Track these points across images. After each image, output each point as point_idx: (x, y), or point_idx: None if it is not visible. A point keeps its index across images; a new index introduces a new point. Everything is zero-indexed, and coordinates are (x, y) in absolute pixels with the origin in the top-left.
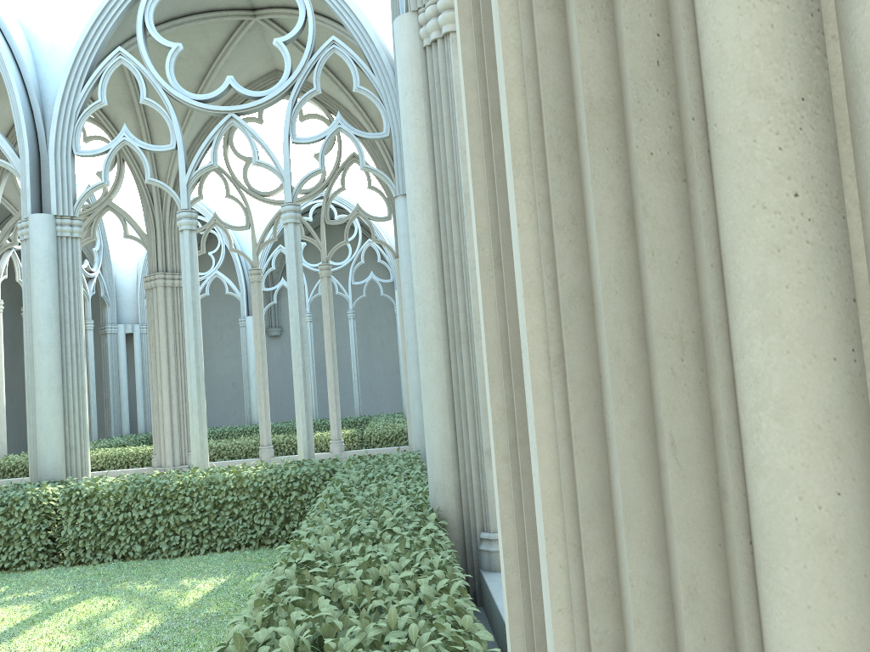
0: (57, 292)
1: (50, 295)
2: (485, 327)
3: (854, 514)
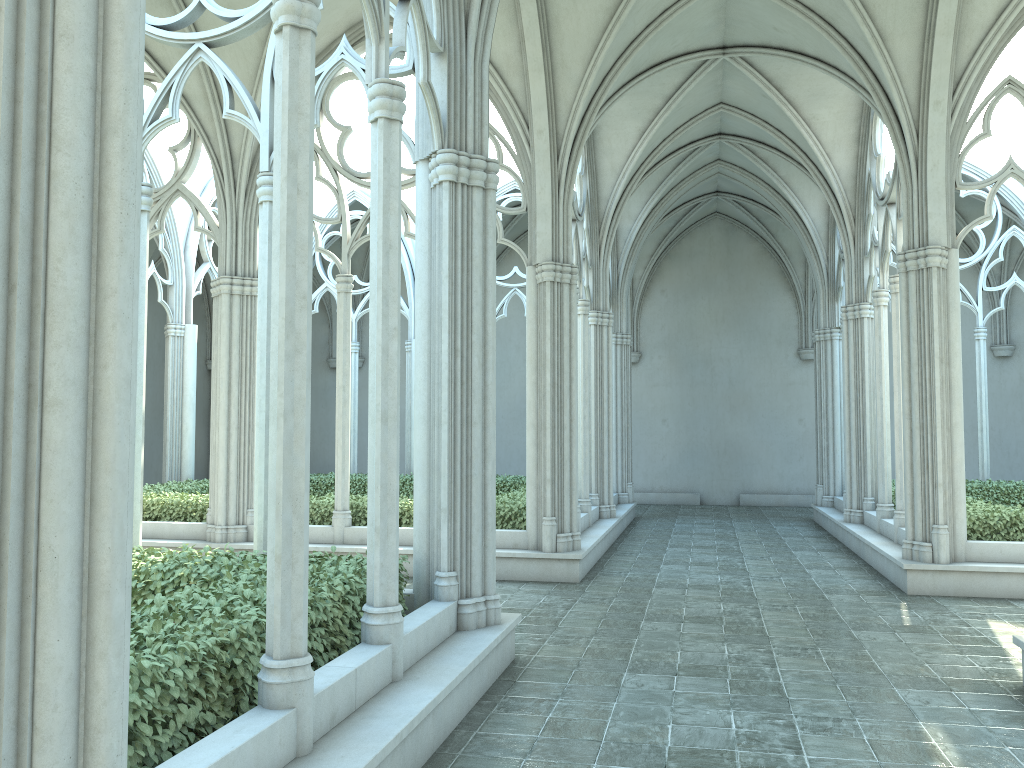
0: None
1: None
2: None
3: None
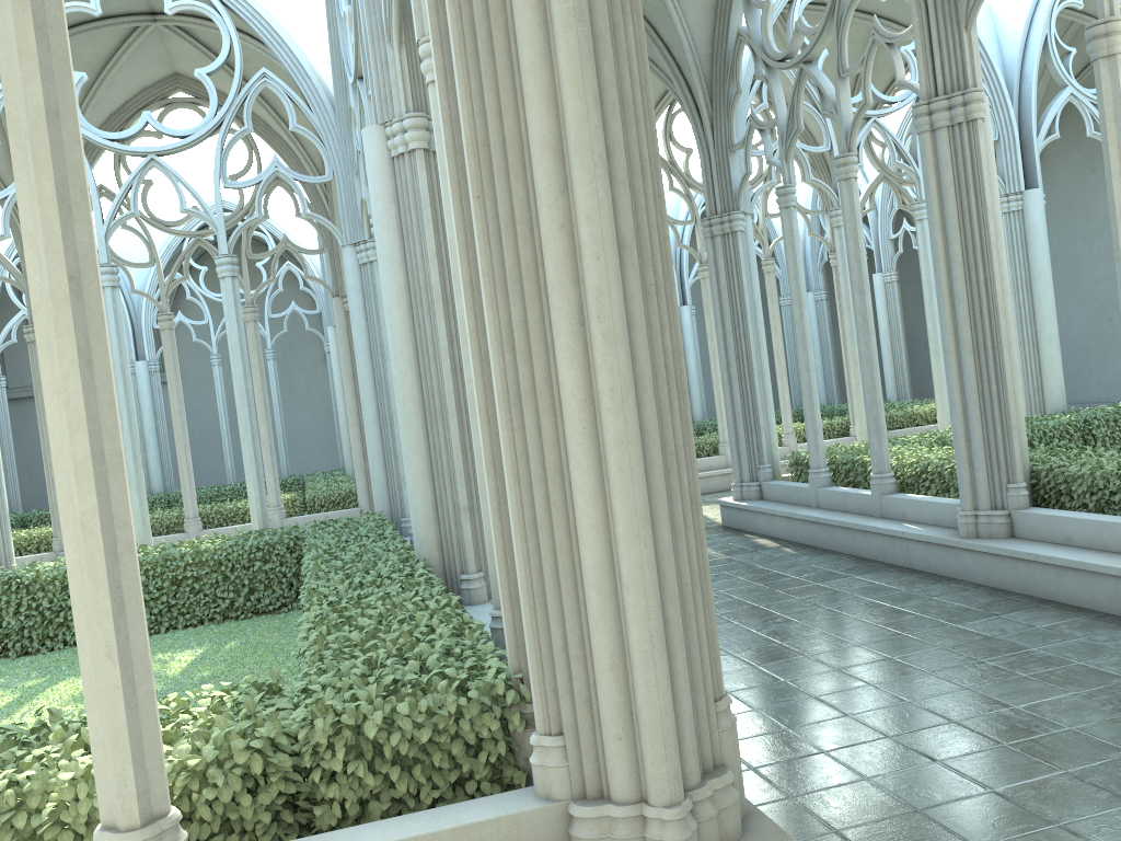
0: None
1: None
2: (484, 452)
3: (600, 519)
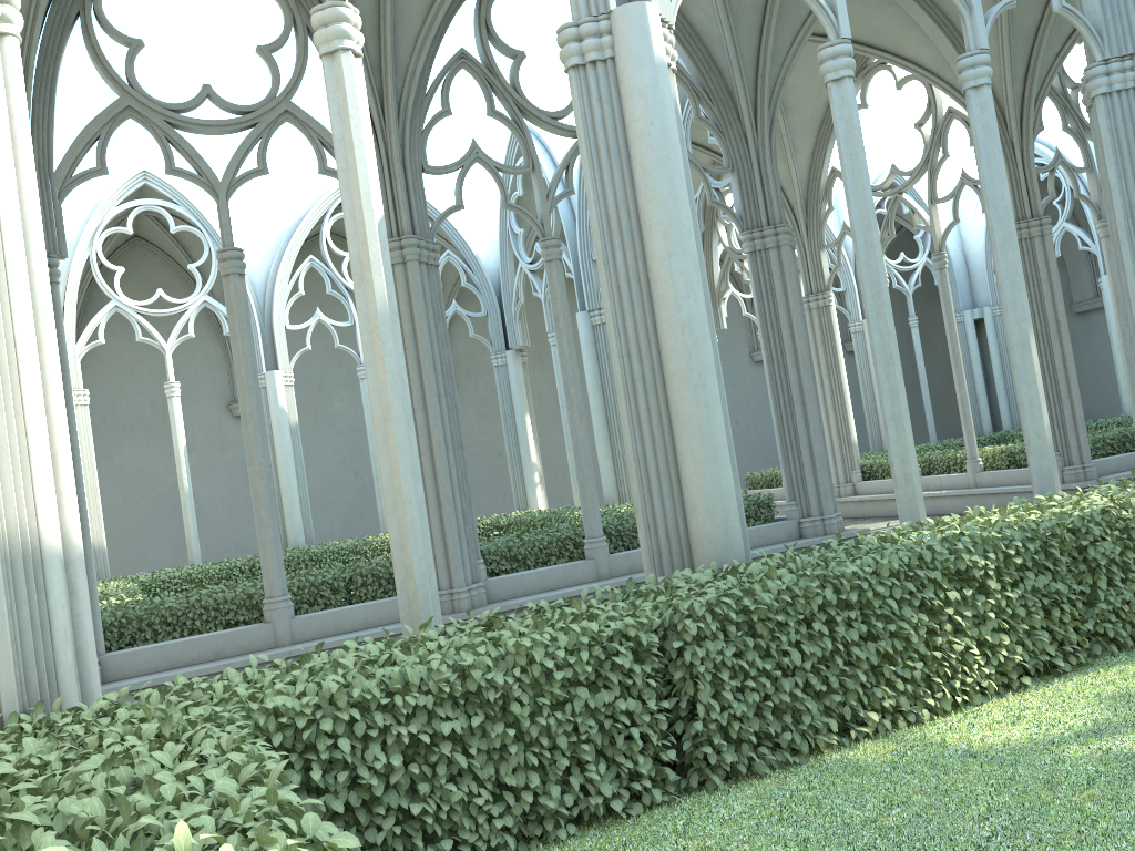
0: (596, 367)
1: (591, 371)
2: None
3: None
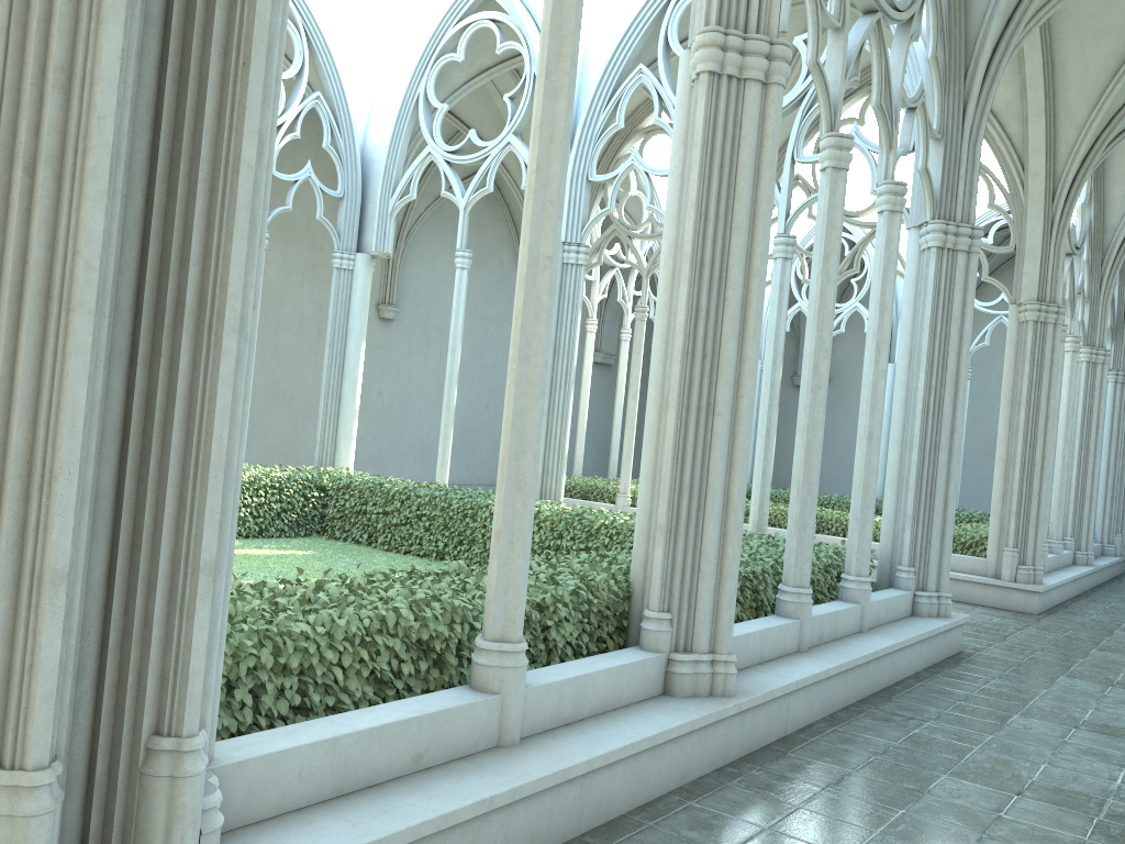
0: (555, 318)
1: None
2: None
3: None
